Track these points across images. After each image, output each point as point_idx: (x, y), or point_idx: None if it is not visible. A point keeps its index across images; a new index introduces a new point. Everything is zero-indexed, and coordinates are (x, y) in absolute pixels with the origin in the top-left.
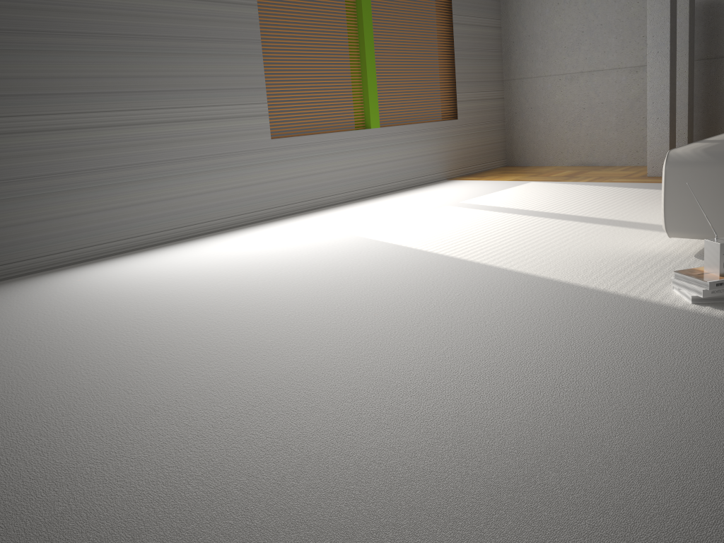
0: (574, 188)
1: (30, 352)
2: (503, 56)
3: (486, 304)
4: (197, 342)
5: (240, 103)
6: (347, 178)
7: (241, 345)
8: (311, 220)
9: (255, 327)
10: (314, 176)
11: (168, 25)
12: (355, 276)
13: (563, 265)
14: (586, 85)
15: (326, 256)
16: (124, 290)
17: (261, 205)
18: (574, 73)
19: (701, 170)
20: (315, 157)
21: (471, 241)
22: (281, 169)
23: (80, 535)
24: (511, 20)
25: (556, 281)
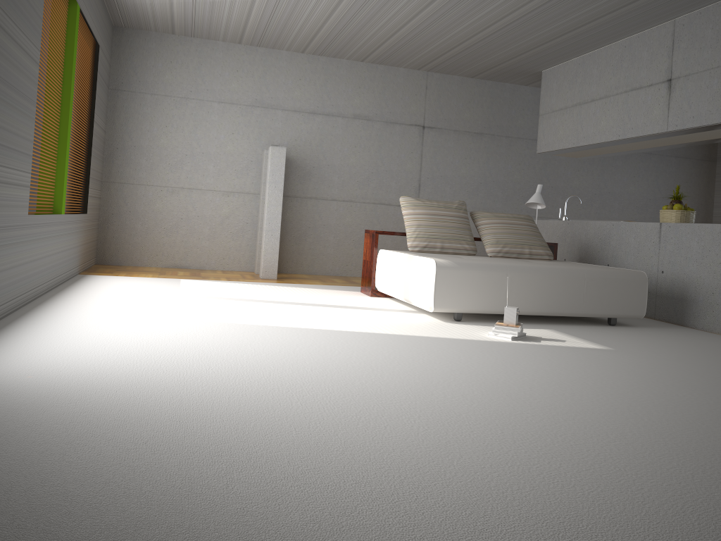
0: (238, 285)
1: (288, 421)
2: (105, 158)
3: (445, 350)
4: (382, 389)
5: (21, 169)
6: (49, 266)
7: (413, 385)
8: (79, 309)
9: (379, 377)
10: (38, 261)
11: (5, 65)
12: (319, 345)
13: (409, 330)
14: (186, 199)
15: (236, 335)
16: (148, 375)
17: (16, 291)
18: (176, 187)
19: (454, 271)
20: (41, 239)
21: (306, 320)
22: (28, 250)
23: (644, 447)
24: (118, 128)
25: (433, 337)
